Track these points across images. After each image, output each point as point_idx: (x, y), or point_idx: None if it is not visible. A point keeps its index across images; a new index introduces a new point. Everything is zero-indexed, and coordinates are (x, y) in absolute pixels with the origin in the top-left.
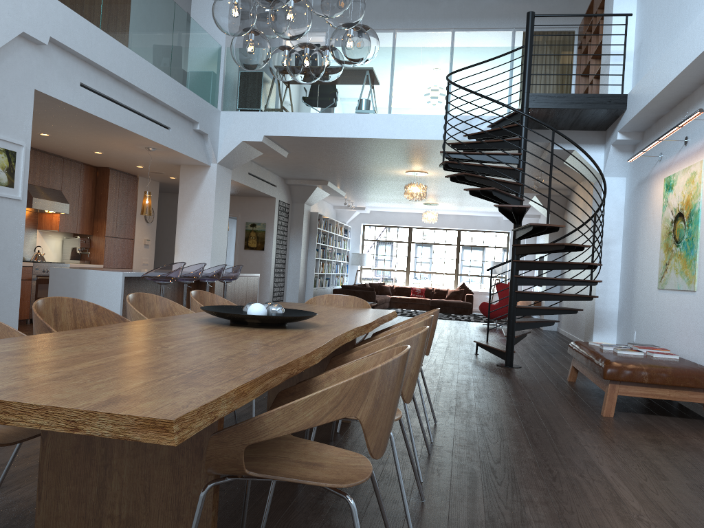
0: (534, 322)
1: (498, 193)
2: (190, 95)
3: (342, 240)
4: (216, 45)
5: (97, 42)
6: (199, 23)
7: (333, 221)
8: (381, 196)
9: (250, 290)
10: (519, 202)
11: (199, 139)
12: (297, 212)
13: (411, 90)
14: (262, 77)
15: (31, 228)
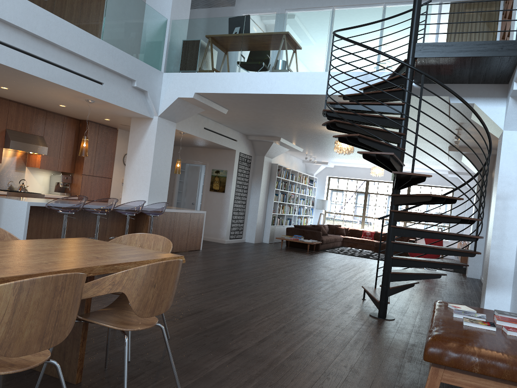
0: (414, 274)
1: (366, 140)
2: (125, 56)
3: (306, 188)
4: (160, 18)
5: (5, 2)
6: (152, 1)
7: (297, 172)
8: (333, 153)
9: (194, 224)
10: (399, 152)
11: (139, 95)
12: (258, 162)
13: (319, 50)
14: (197, 43)
15: (20, 165)
